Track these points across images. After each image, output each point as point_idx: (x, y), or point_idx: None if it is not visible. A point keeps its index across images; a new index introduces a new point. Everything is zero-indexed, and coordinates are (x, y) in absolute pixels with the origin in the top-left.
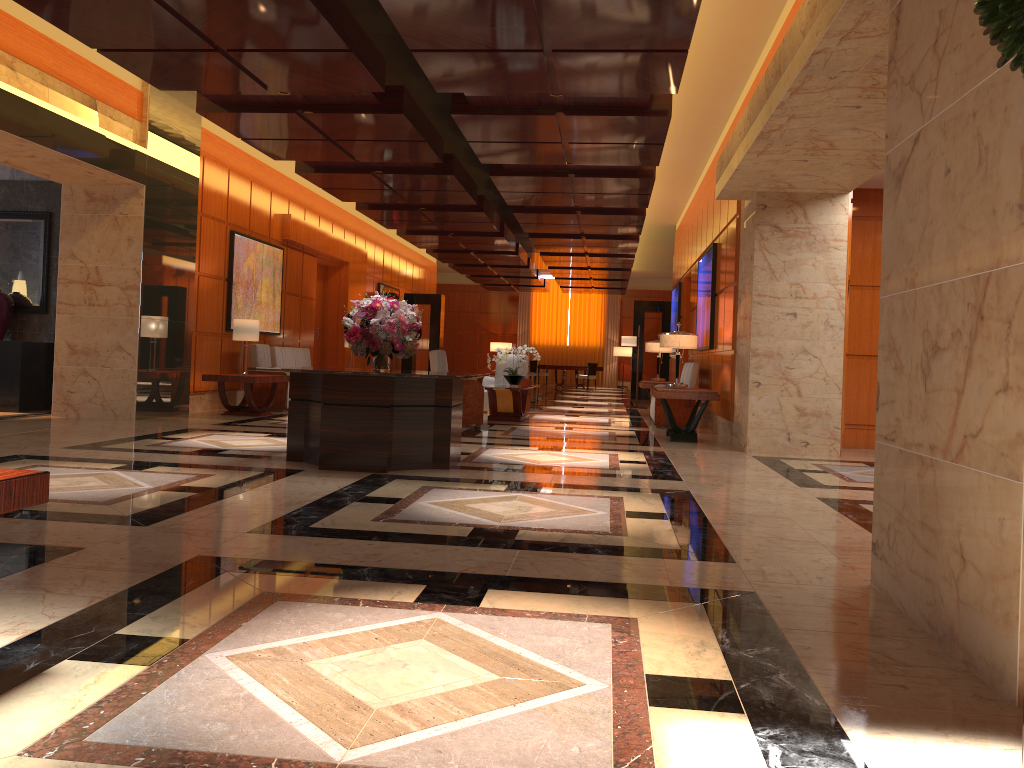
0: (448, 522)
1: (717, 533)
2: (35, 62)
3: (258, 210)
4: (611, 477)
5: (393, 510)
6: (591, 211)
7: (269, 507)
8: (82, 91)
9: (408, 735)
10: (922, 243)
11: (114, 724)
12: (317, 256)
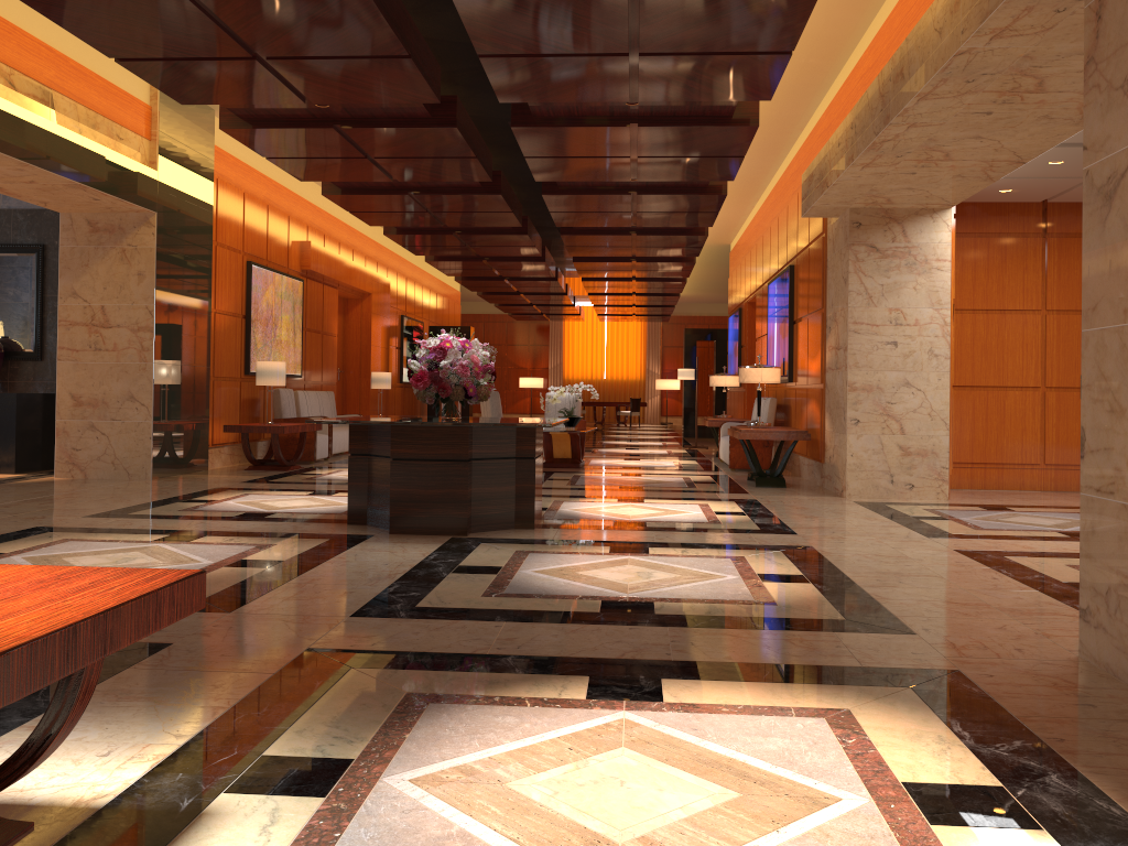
0: (569, 595)
1: (873, 598)
2: (35, 74)
3: (275, 237)
4: (717, 532)
5: (500, 582)
6: (648, 232)
7: (358, 583)
8: (86, 106)
9: None
10: None
11: None
12: (338, 287)
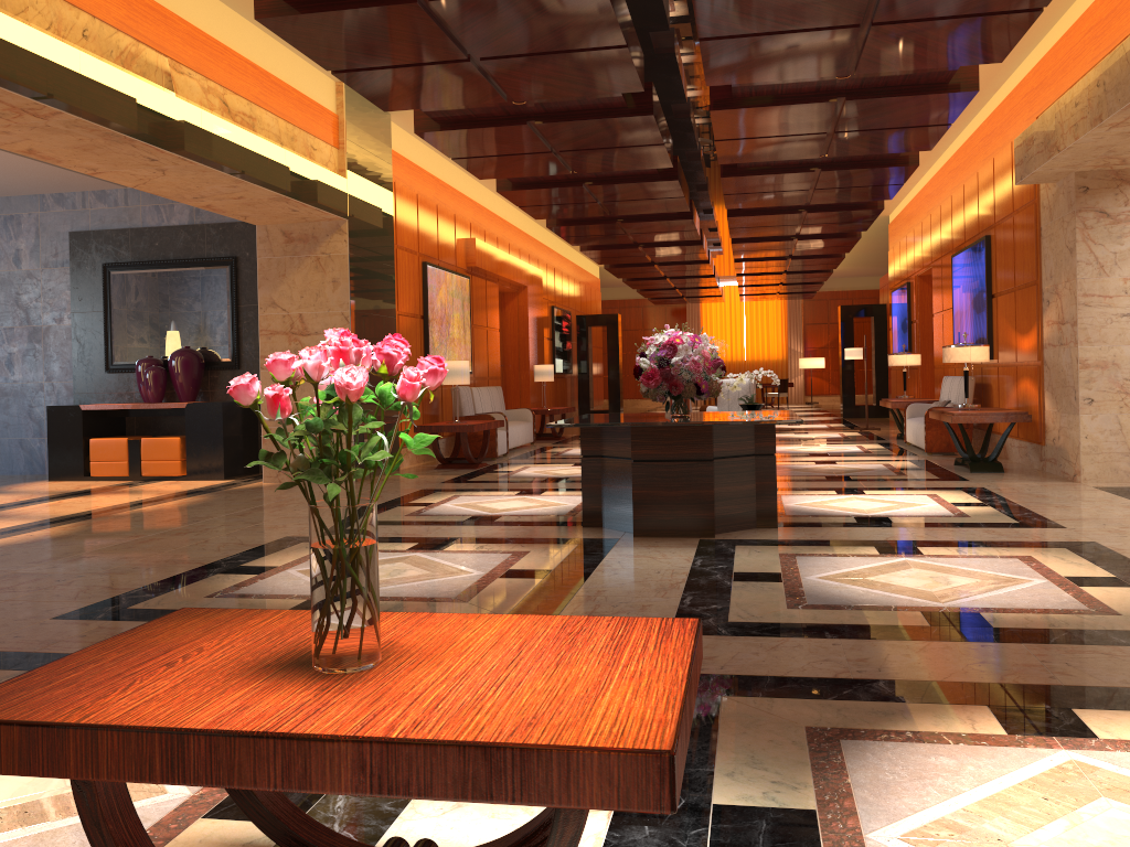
0: (880, 605)
1: None
2: (243, 92)
3: (444, 236)
4: (976, 528)
5: (793, 591)
6: (819, 208)
7: (647, 595)
8: (286, 120)
9: None
10: None
11: None
12: (497, 282)
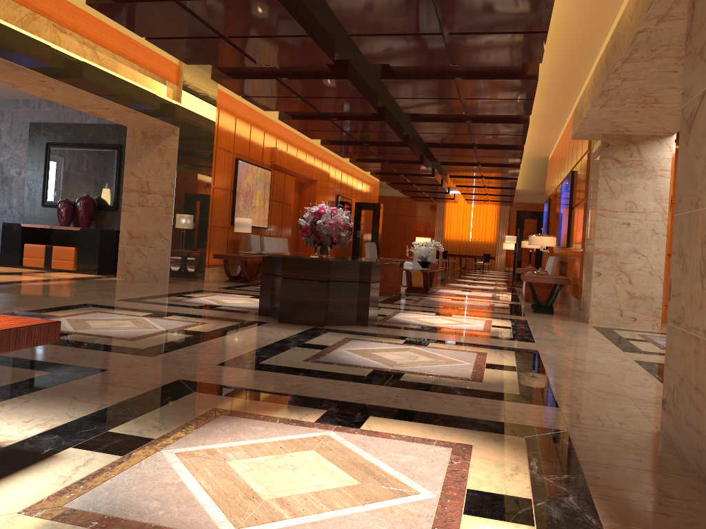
0: (356, 365)
1: (550, 384)
2: (109, 47)
3: (255, 144)
4: (482, 337)
5: (320, 354)
6: (484, 147)
7: (236, 347)
8: (139, 65)
9: (281, 521)
10: (704, 175)
11: (86, 496)
12: (295, 176)
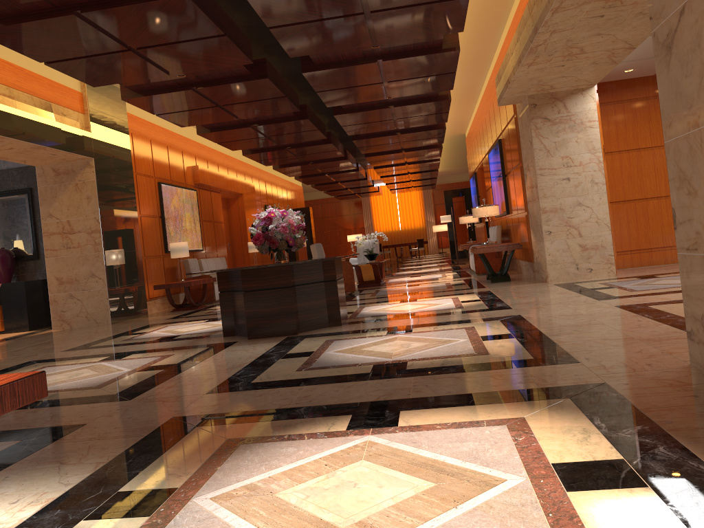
0: (353, 364)
1: (555, 342)
2: (2, 81)
3: (175, 165)
4: (460, 314)
5: (310, 361)
6: (407, 131)
7: (218, 372)
8: (39, 97)
9: None
10: (701, 91)
11: None
12: (220, 192)
